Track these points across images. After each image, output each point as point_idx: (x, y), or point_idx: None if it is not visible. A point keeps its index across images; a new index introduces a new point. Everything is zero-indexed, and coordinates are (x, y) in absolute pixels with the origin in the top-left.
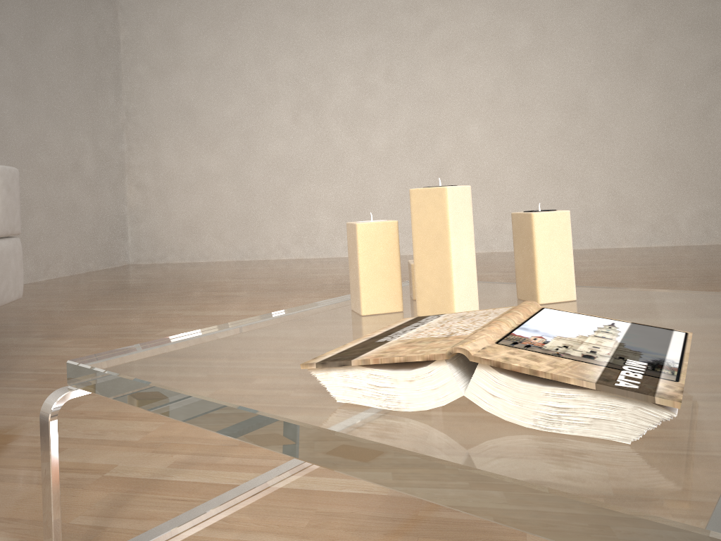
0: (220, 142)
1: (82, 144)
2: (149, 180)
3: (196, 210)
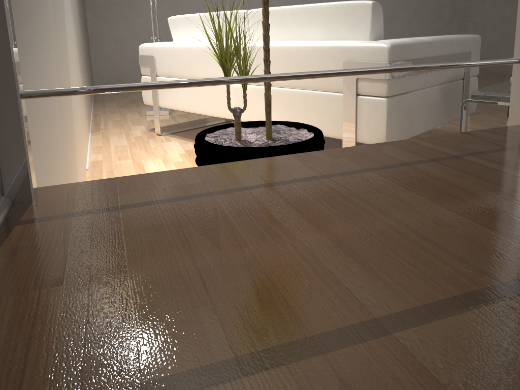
0: (514, 1)
1: (443, 4)
2: (478, 20)
3: (498, 37)
